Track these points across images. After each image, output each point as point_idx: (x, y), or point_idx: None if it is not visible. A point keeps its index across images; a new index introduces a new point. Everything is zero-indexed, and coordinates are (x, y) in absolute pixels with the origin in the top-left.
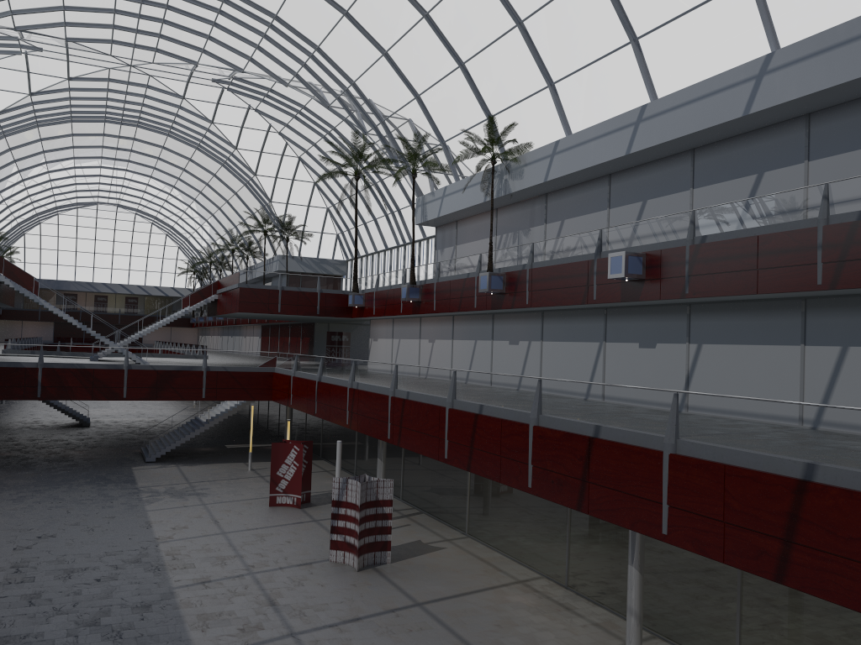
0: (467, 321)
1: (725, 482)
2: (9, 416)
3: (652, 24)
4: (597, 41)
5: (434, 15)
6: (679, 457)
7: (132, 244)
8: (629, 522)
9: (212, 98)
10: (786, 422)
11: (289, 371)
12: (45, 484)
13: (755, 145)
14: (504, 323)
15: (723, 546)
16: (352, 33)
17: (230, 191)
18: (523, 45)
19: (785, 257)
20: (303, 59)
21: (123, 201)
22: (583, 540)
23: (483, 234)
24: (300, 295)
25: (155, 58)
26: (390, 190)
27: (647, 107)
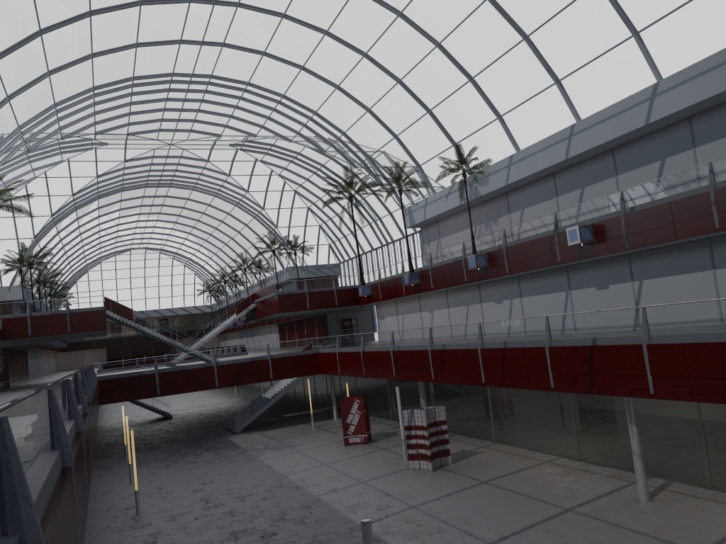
0: (458, 292)
1: (685, 353)
2: (107, 421)
3: (569, 70)
4: (530, 85)
5: (405, 80)
6: (653, 345)
7: (159, 277)
8: (627, 392)
9: (228, 158)
10: (715, 311)
11: (333, 349)
12: (176, 455)
13: (656, 141)
14: (488, 289)
15: (690, 391)
16: (343, 99)
17: (242, 224)
18: (475, 93)
19: (691, 213)
20: (304, 121)
21: (151, 244)
22: (586, 425)
23: (461, 228)
24: (322, 293)
25: (189, 136)
26: (371, 204)
27: (575, 126)
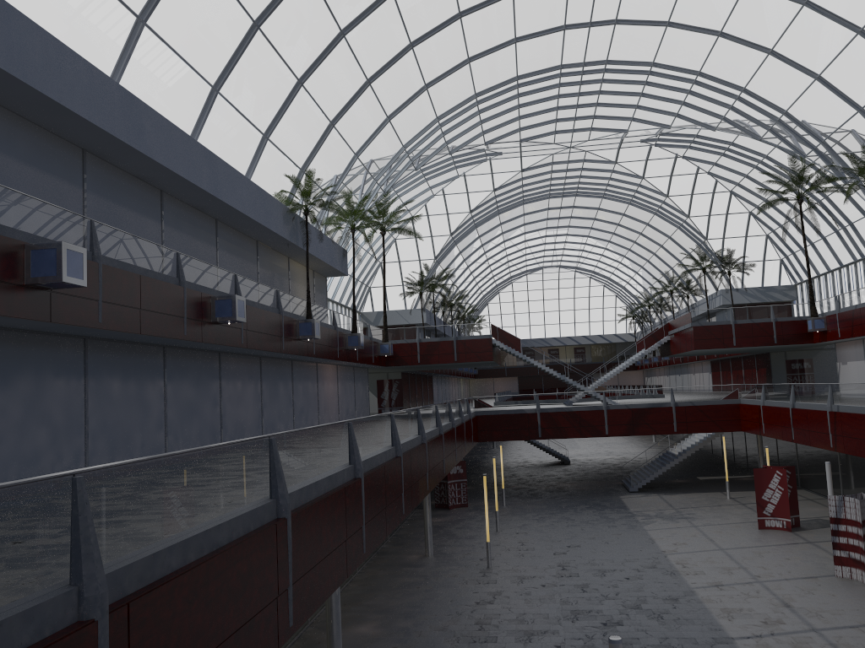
0: None
1: None
2: (504, 458)
3: None
4: None
5: None
6: None
7: (574, 299)
8: None
9: (641, 157)
10: None
11: (757, 401)
12: (555, 508)
13: None
14: None
15: None
16: (779, 67)
17: (664, 236)
18: None
19: None
20: (730, 102)
21: (563, 262)
22: None
23: None
24: (754, 326)
25: (590, 136)
26: (837, 205)
27: None
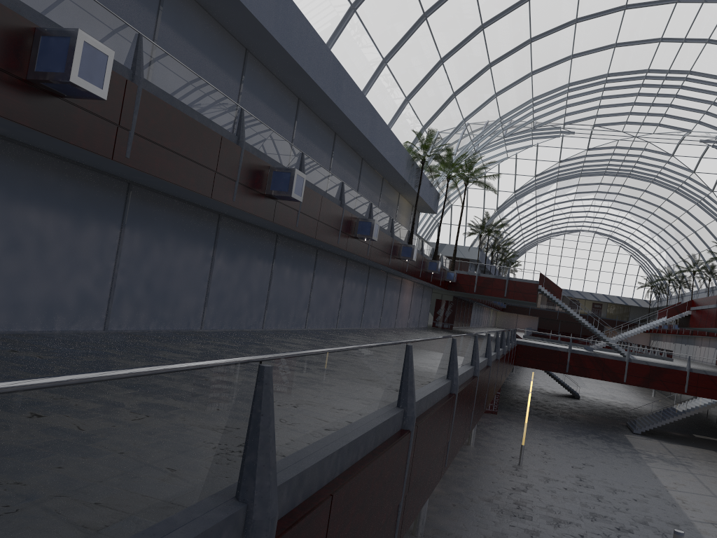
0: None
1: None
2: (522, 382)
3: None
4: None
5: None
6: None
7: (601, 262)
8: None
9: (696, 154)
10: None
11: None
12: (569, 432)
13: None
14: None
15: None
16: None
17: (699, 224)
18: None
19: None
20: None
21: (600, 229)
22: None
23: None
24: None
25: (656, 130)
26: None
27: None
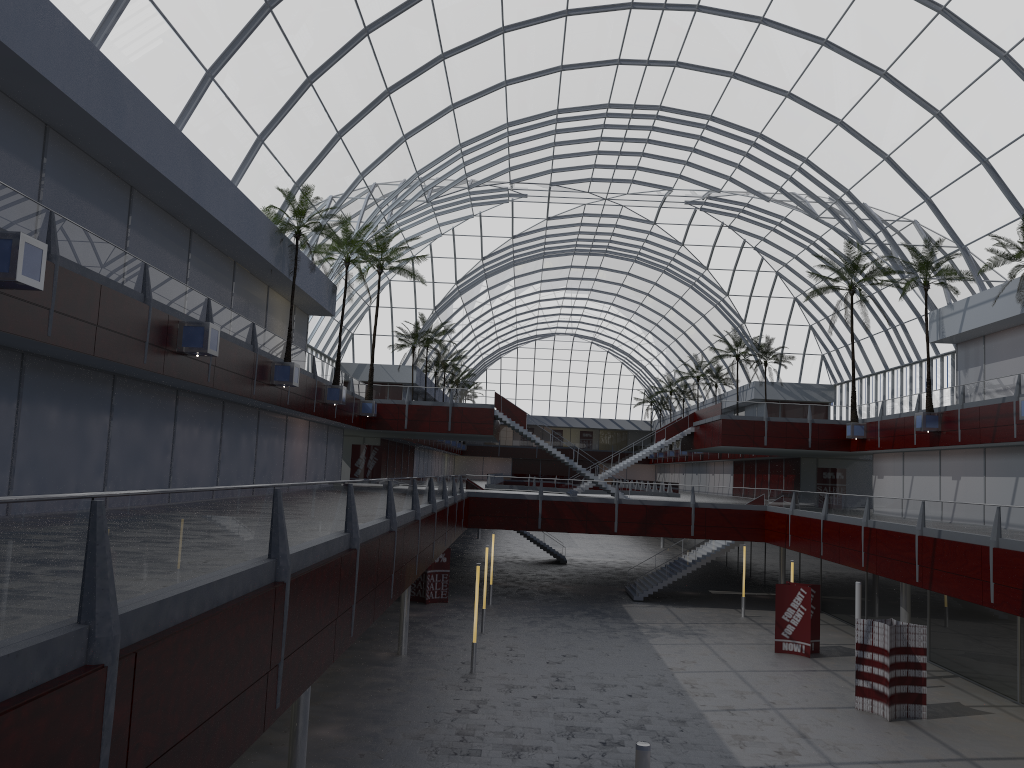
0: (1004, 454)
1: None
2: (490, 551)
3: None
4: None
5: (947, 113)
6: None
7: (587, 375)
8: None
9: (683, 220)
10: None
11: (785, 509)
12: (549, 612)
13: None
14: None
15: None
16: (847, 141)
17: (697, 314)
18: None
19: None
20: (789, 172)
21: (580, 330)
22: None
23: (1021, 350)
24: (788, 426)
25: (630, 189)
26: (890, 301)
27: None
